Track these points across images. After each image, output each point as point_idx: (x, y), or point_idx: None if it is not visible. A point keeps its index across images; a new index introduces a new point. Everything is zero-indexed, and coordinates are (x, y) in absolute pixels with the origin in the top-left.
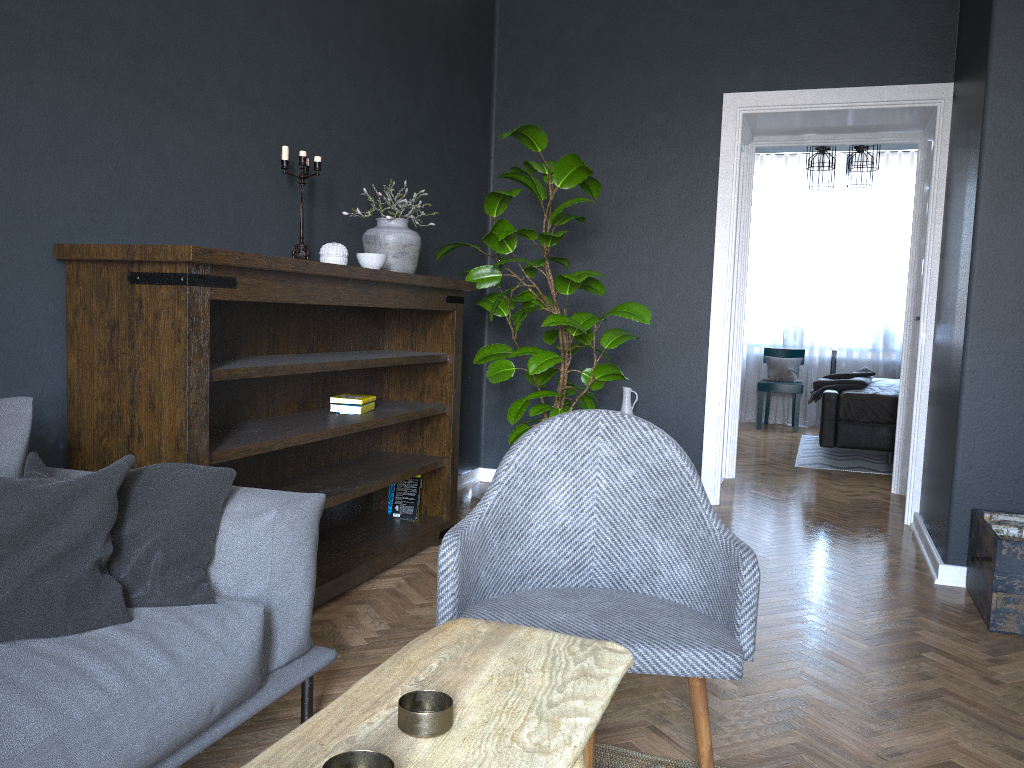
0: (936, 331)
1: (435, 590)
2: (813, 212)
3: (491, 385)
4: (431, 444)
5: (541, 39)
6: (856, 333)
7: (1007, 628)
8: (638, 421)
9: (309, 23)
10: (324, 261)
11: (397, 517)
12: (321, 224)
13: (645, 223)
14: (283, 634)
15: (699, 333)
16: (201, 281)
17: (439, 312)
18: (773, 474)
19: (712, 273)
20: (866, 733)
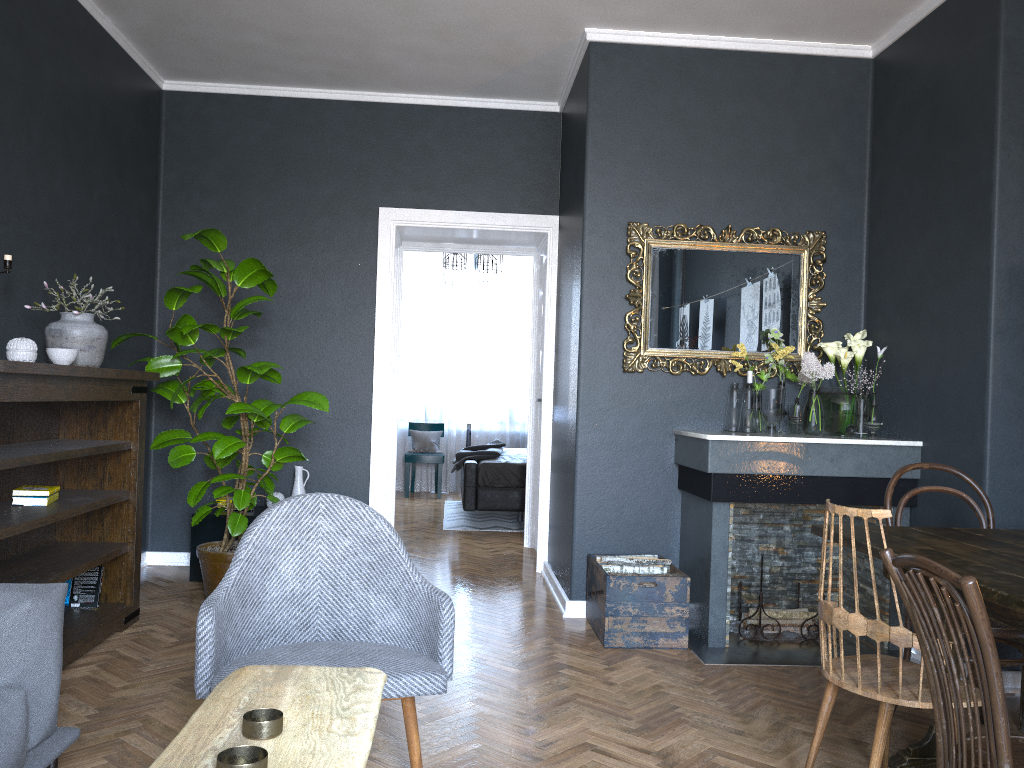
0: (554, 412)
1: (134, 672)
2: (447, 301)
3: (159, 468)
4: (112, 531)
5: (209, 141)
6: (487, 408)
7: (616, 644)
8: (352, 501)
9: None
10: (12, 356)
11: (76, 607)
12: None
13: (312, 316)
14: (35, 716)
15: (363, 415)
16: None
17: (121, 401)
18: (426, 538)
19: (373, 362)
20: (526, 733)
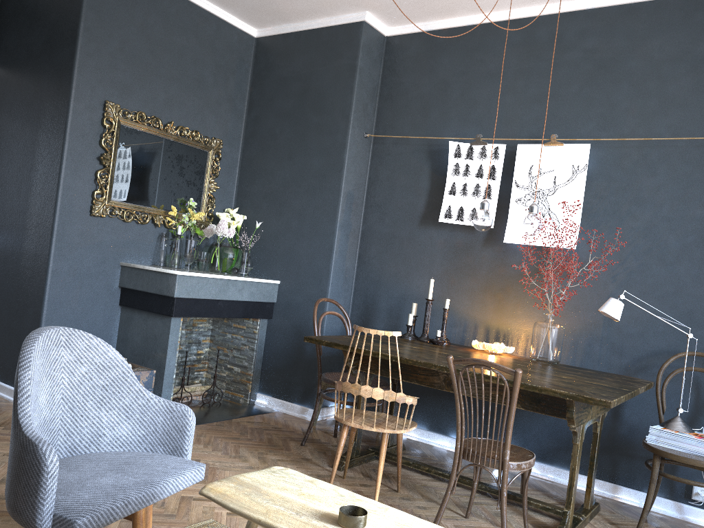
0: None
1: None
2: None
3: None
4: None
5: None
6: None
7: None
8: (86, 333)
9: None
10: None
11: None
12: None
13: None
14: None
15: None
16: None
17: None
18: None
19: None
20: None
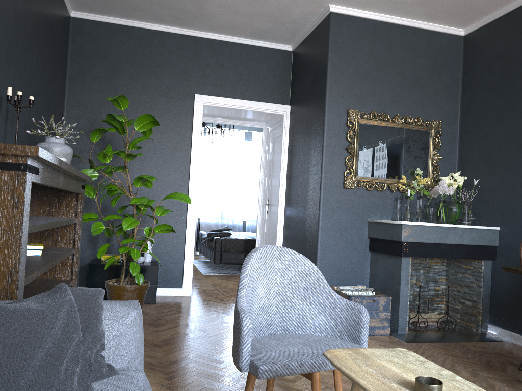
0: (287, 210)
1: None
2: None
3: None
4: (61, 272)
5: (97, 48)
6: (209, 210)
7: None
8: (291, 250)
9: (12, 14)
10: None
11: None
12: (9, 136)
13: (154, 152)
14: None
15: (182, 209)
16: (31, 169)
17: (69, 194)
18: (198, 278)
19: (188, 179)
20: None
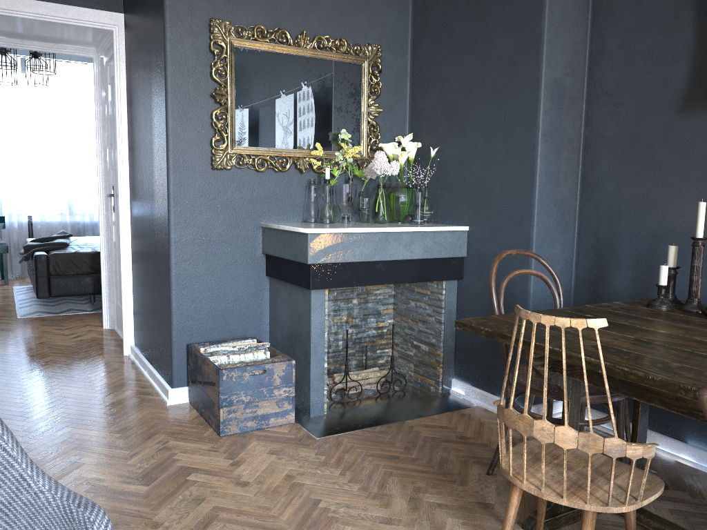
0: (133, 207)
1: None
2: None
3: None
4: None
5: None
6: (46, 201)
7: (232, 431)
8: None
9: None
10: None
11: None
12: None
13: None
14: None
15: None
16: None
17: None
18: (1, 329)
19: None
20: None
